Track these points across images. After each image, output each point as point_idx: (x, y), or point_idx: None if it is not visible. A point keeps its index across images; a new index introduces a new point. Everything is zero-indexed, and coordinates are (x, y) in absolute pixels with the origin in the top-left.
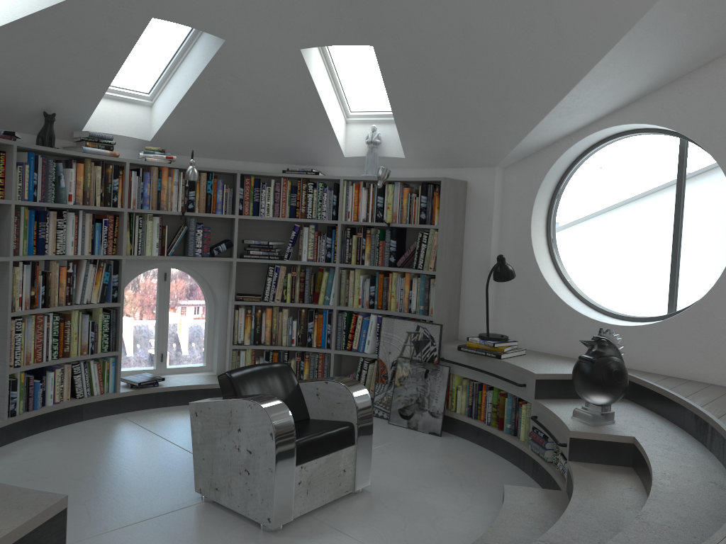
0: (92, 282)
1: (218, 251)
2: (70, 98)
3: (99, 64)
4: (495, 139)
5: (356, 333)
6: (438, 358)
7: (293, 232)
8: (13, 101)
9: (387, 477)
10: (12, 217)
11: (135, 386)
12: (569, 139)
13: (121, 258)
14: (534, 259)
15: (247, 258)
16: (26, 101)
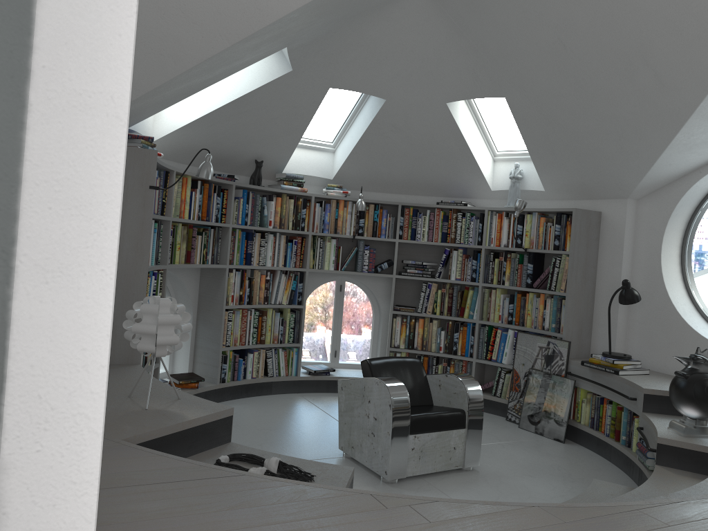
0: (283, 288)
1: (381, 269)
2: (273, 149)
3: (293, 123)
4: (621, 173)
5: (495, 345)
6: (565, 372)
7: (444, 255)
8: (235, 153)
9: (498, 464)
10: (229, 236)
11: (312, 373)
12: (698, 172)
13: (305, 270)
14: (663, 285)
15: (404, 275)
16: (243, 153)
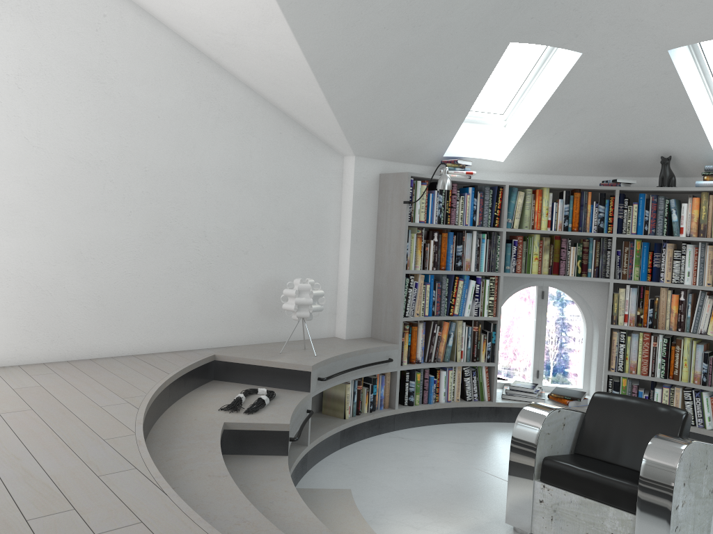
0: (707, 314)
1: None
2: (674, 139)
3: (666, 105)
4: None
5: None
6: None
7: None
8: (627, 154)
9: None
10: (612, 247)
11: None
12: None
13: None
14: None
15: None
16: (638, 152)
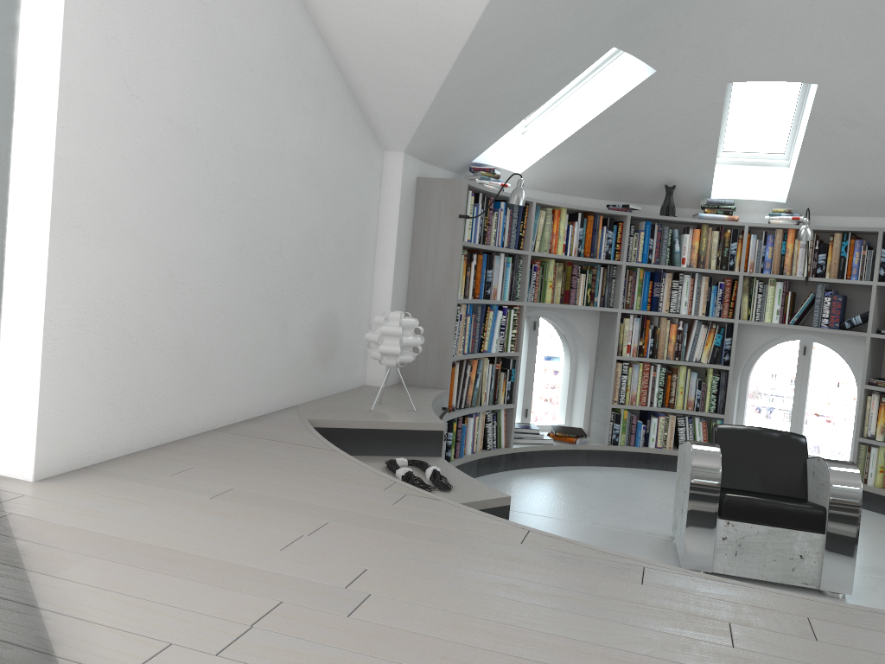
0: (702, 342)
1: (850, 324)
2: (684, 169)
3: (696, 135)
4: None
5: None
6: None
7: None
8: (635, 179)
9: None
10: (622, 276)
11: None
12: None
13: (733, 321)
14: None
15: (884, 334)
16: (646, 178)
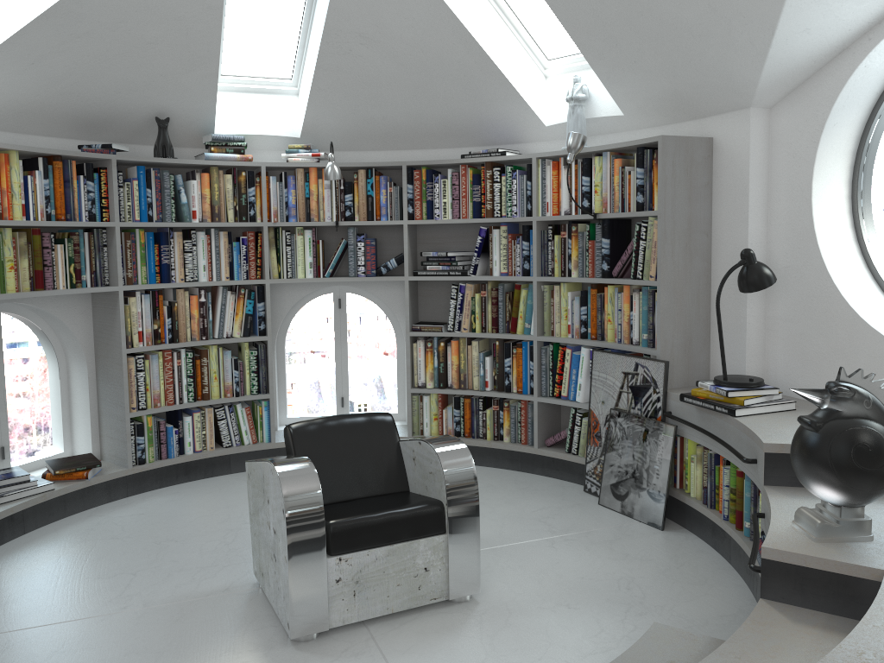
0: (231, 313)
1: (387, 269)
2: (179, 96)
3: (191, 49)
4: (728, 61)
5: (564, 373)
6: (662, 413)
7: (478, 237)
8: (114, 109)
9: (523, 585)
10: (117, 242)
11: None
12: (866, 40)
13: (264, 282)
14: (818, 253)
15: (421, 275)
16: (129, 107)
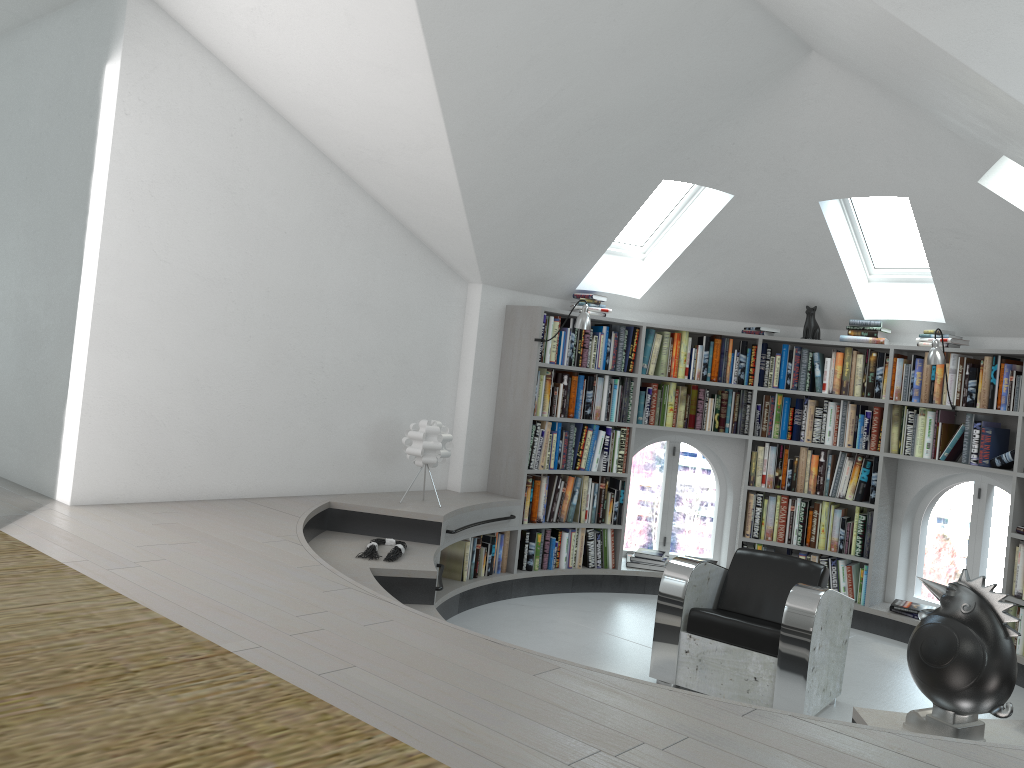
0: (846, 476)
1: (1000, 461)
2: (820, 289)
3: (814, 254)
4: None
5: None
6: None
7: None
8: (772, 300)
9: None
10: (753, 401)
11: (894, 609)
12: None
13: (877, 454)
14: None
15: None
16: (783, 299)
